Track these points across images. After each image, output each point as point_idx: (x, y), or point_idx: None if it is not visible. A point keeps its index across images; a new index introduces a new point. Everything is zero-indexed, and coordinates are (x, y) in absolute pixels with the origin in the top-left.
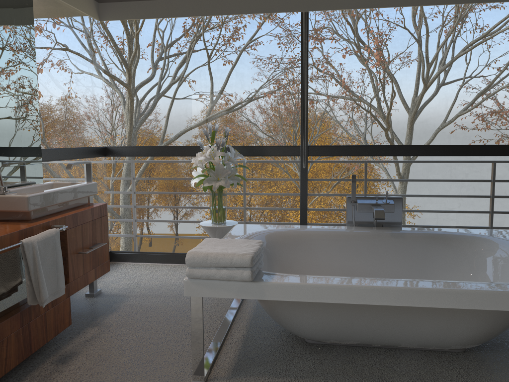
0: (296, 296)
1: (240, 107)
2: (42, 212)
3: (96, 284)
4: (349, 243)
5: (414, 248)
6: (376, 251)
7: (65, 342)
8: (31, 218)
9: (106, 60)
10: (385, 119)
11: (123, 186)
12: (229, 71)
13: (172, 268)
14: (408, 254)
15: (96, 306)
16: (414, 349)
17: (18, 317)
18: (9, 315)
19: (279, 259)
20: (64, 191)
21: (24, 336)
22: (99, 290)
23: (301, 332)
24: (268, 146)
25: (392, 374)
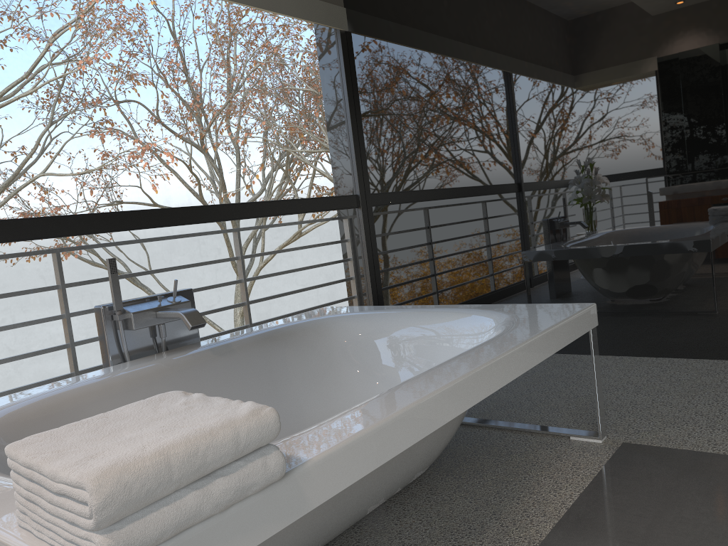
0: (356, 468)
1: None
2: None
3: None
4: (155, 389)
5: (252, 363)
6: (203, 389)
7: None
8: None
9: None
10: None
11: None
12: None
13: None
14: (248, 376)
15: None
16: (378, 507)
17: None
18: None
19: None
20: None
21: None
22: None
23: None
24: None
25: None
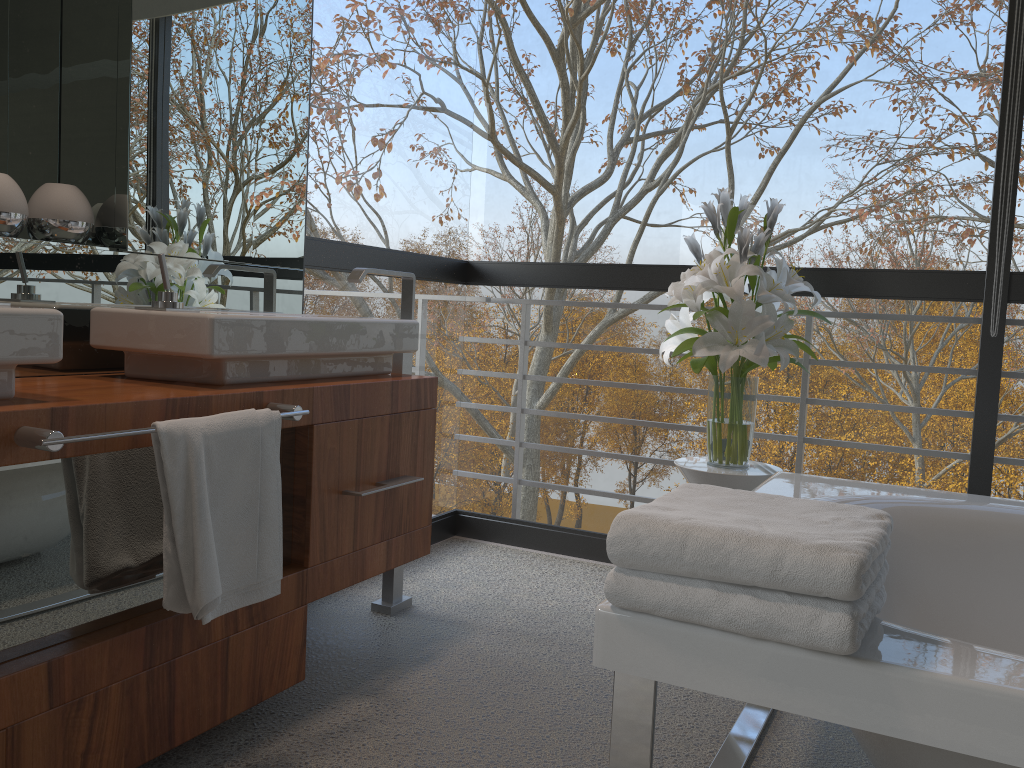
0: None
1: (791, 243)
2: (257, 371)
3: (399, 584)
4: None
5: None
6: None
7: (277, 729)
8: (225, 381)
9: (505, 106)
10: None
11: (529, 396)
12: (773, 165)
13: (595, 572)
14: None
15: (388, 639)
16: None
17: (137, 639)
18: (114, 630)
19: (911, 591)
20: (324, 326)
21: (153, 697)
22: (406, 599)
23: None
24: (884, 271)
25: None
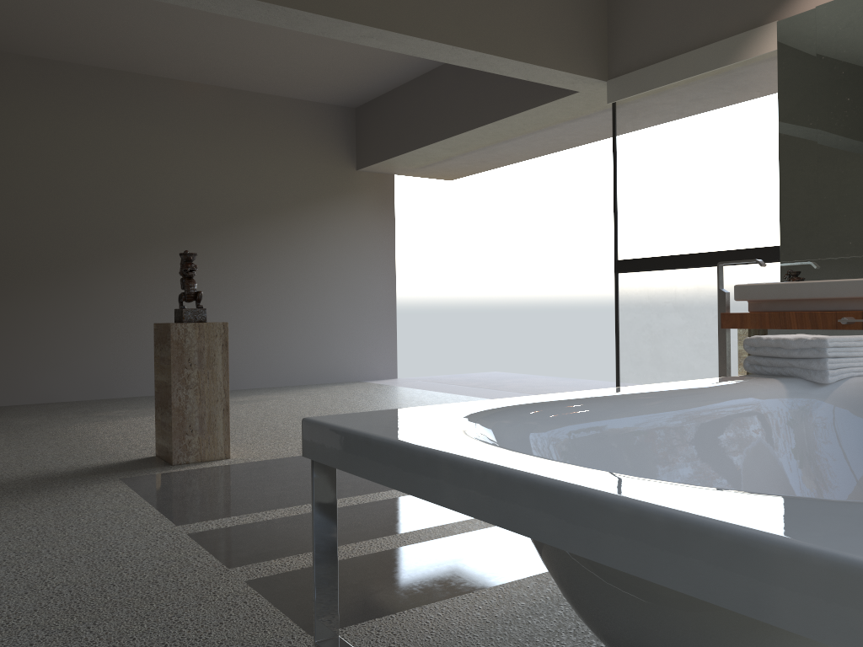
0: None
1: None
2: None
3: None
4: None
5: None
6: None
7: None
8: None
9: None
10: None
11: None
12: None
13: None
14: None
15: None
16: None
17: None
18: None
19: None
20: None
21: None
22: None
23: None
24: None
25: None
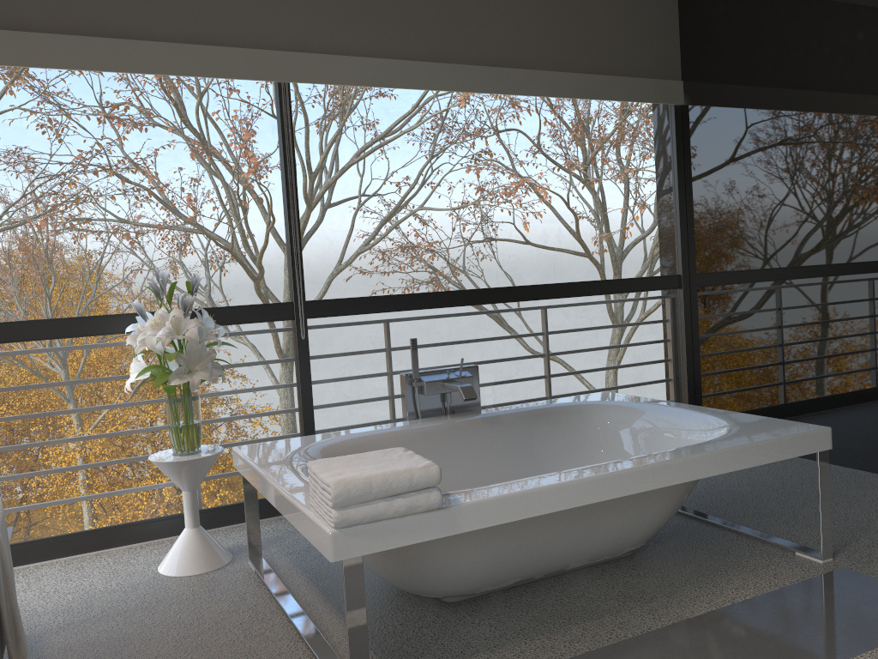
0: (501, 515)
1: None
2: None
3: None
4: (432, 443)
5: (516, 434)
6: (470, 449)
7: None
8: None
9: None
10: (257, 261)
11: None
12: None
13: (66, 566)
14: (511, 444)
15: None
16: (583, 568)
17: None
18: None
19: None
20: None
21: None
22: None
23: (453, 585)
24: (237, 306)
25: (594, 602)
